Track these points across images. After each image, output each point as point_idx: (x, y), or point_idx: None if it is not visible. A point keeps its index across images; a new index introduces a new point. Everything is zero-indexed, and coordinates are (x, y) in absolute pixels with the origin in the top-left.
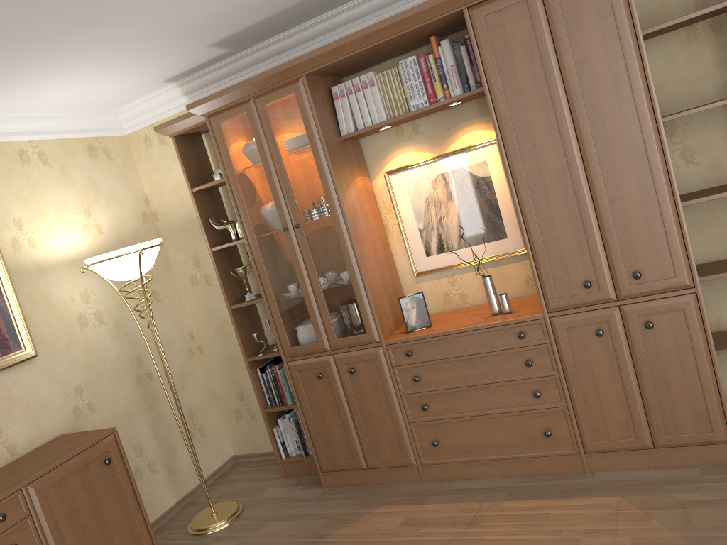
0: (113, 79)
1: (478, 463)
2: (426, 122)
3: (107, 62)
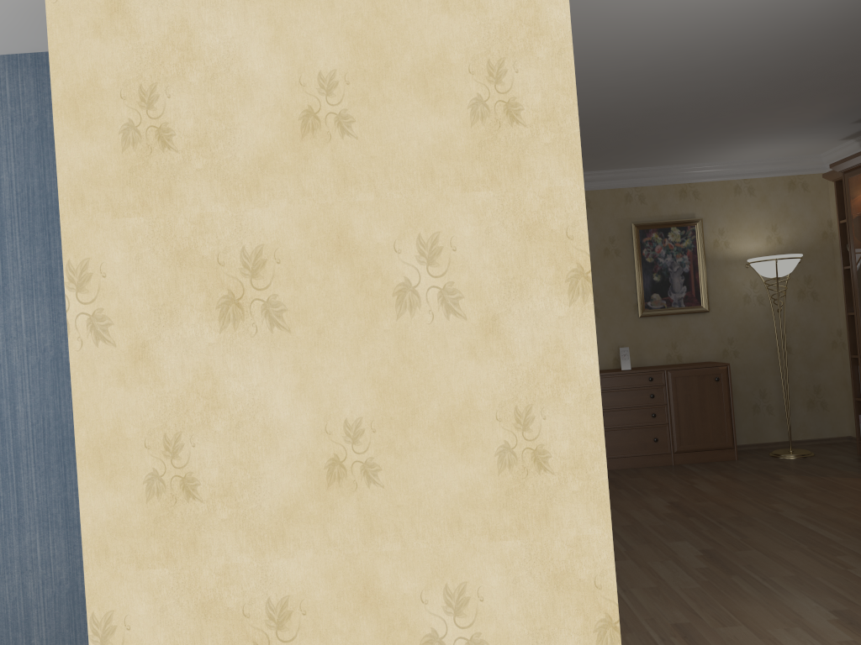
0: (792, 144)
1: None
2: None
3: (776, 139)
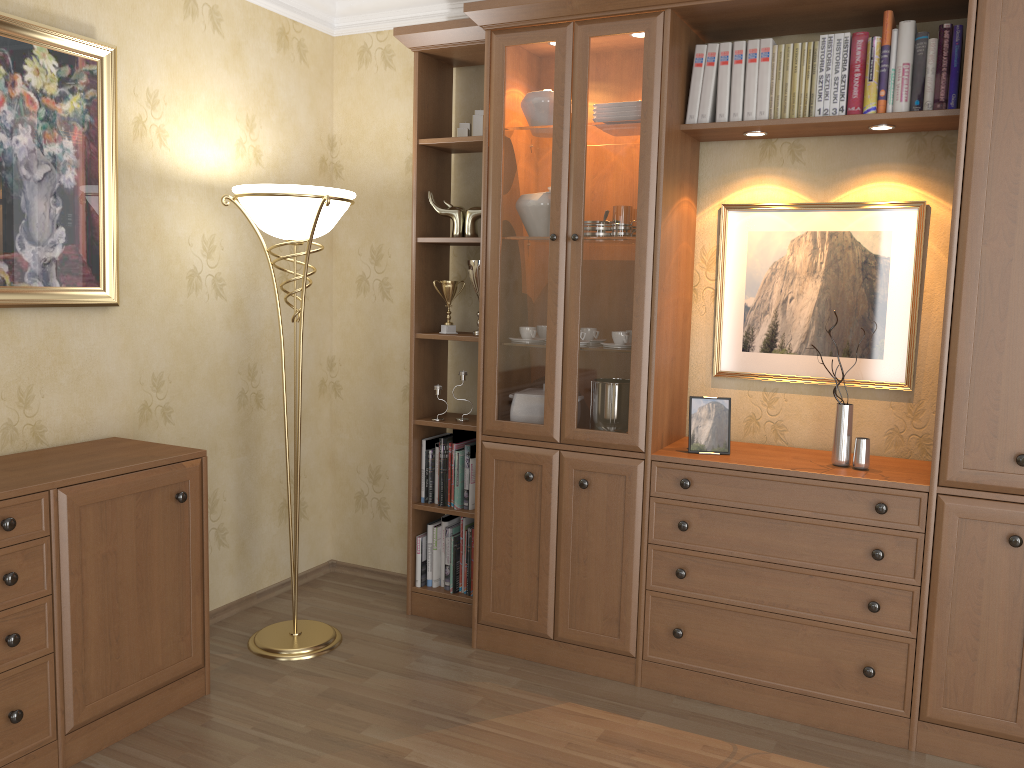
0: None
1: (736, 684)
2: (815, 147)
3: None
